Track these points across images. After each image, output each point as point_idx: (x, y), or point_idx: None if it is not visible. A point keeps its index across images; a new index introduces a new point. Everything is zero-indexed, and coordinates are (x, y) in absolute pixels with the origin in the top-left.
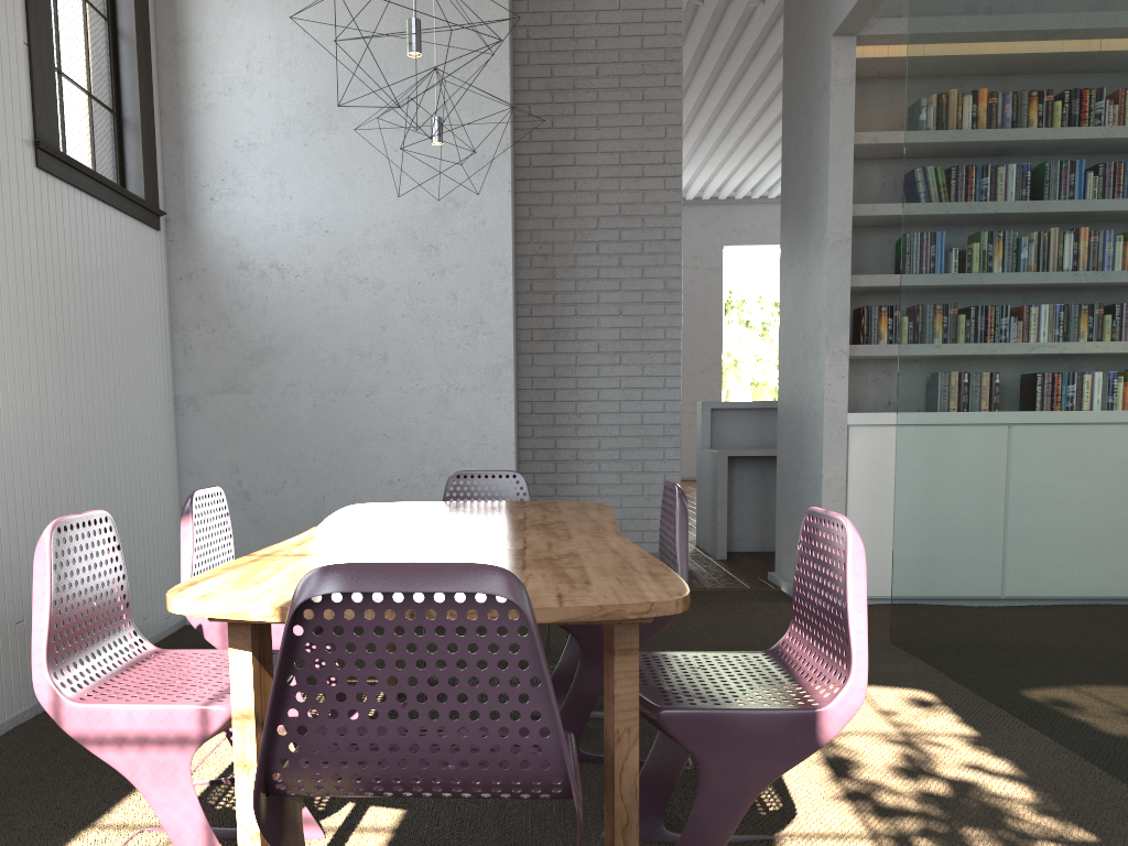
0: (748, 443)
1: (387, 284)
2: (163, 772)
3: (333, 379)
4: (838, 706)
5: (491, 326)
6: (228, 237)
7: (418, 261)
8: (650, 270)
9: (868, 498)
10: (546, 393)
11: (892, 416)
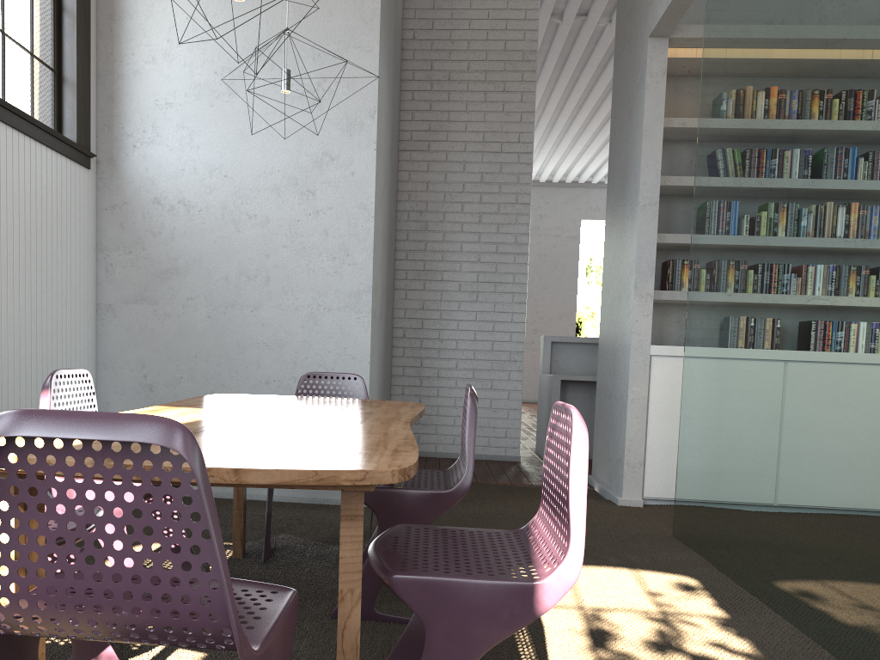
0: (581, 371)
1: (272, 221)
2: None
3: (224, 296)
4: (555, 580)
5: (355, 258)
6: (146, 177)
7: (298, 203)
8: (504, 227)
9: (665, 416)
10: (416, 322)
11: None
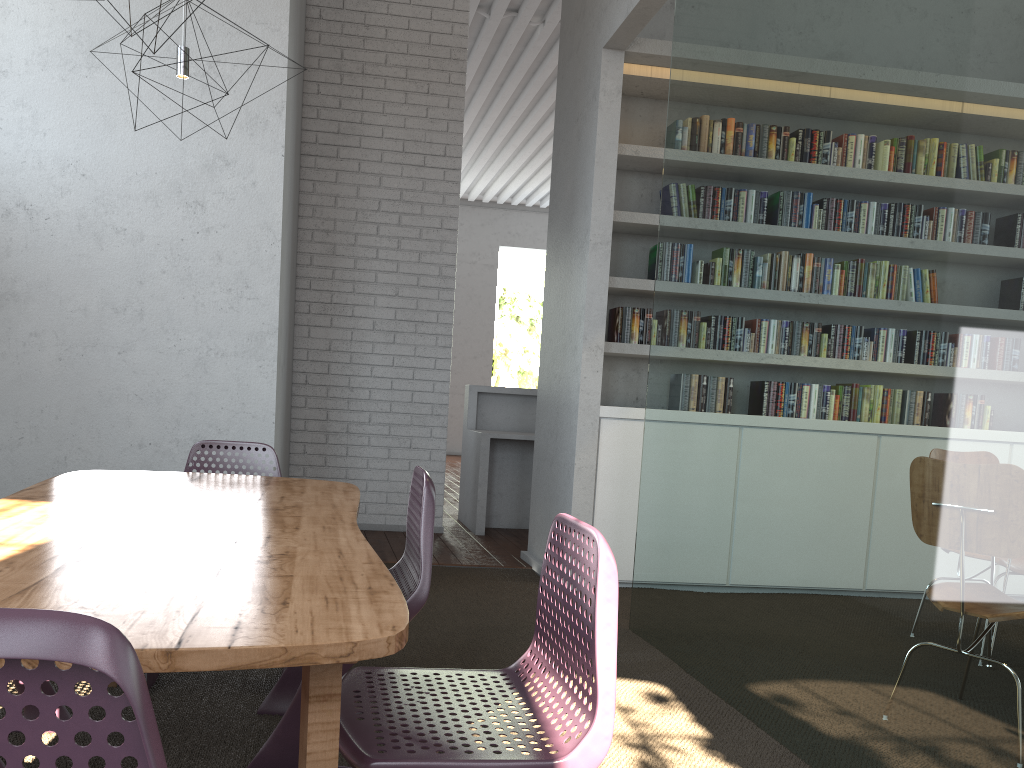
0: (510, 426)
1: (147, 238)
2: None
3: (82, 332)
4: (580, 757)
5: (257, 292)
6: None
7: (182, 217)
8: (427, 256)
9: (615, 487)
10: (321, 366)
11: (640, 412)
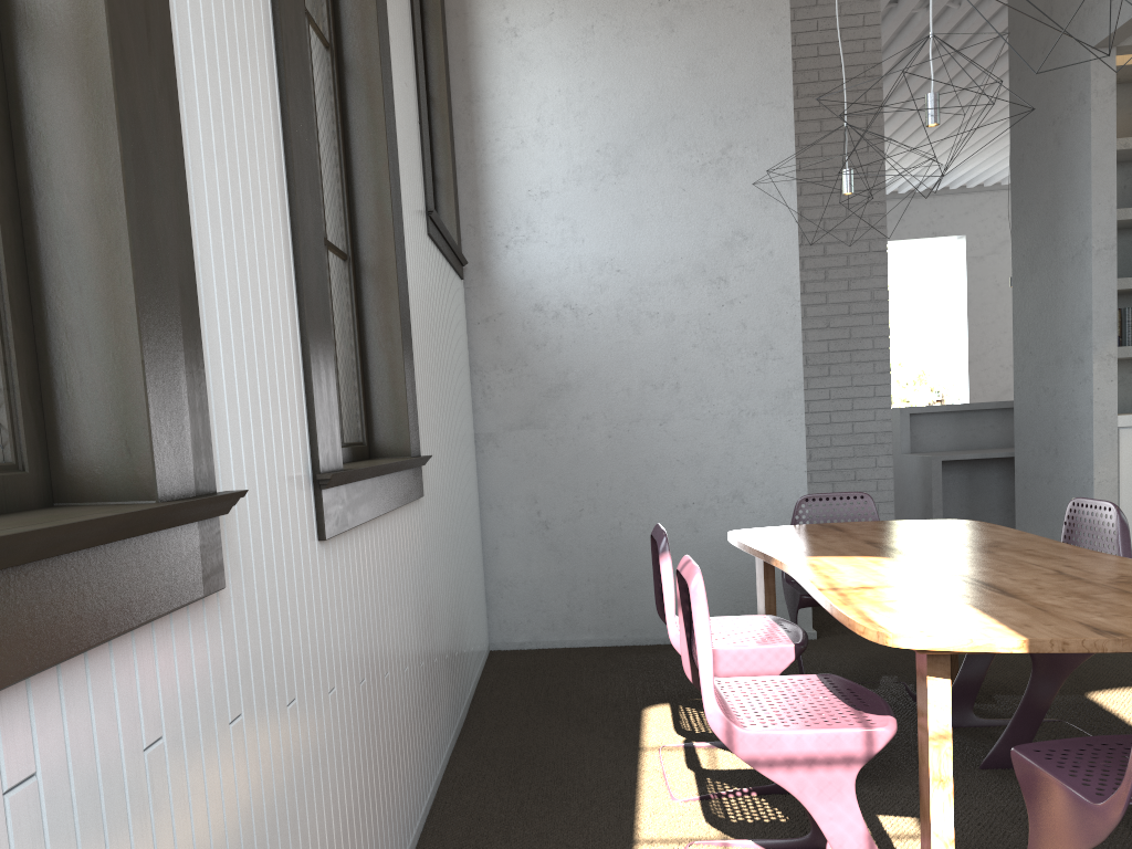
0: (946, 446)
1: (677, 317)
2: (829, 789)
3: (626, 410)
4: None
5: (781, 352)
6: (523, 281)
7: (707, 294)
8: (856, 282)
9: None
10: None
11: None
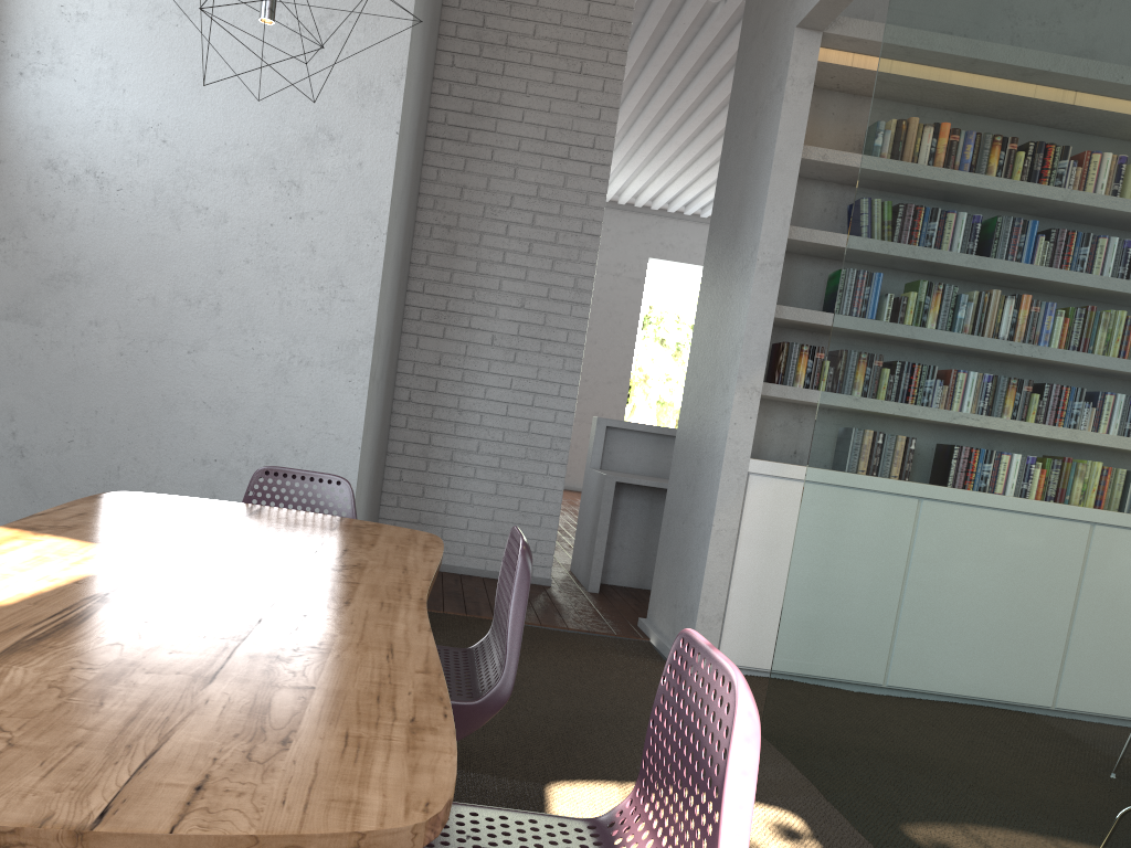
0: (640, 469)
1: (231, 220)
2: None
3: (149, 325)
4: None
5: (353, 293)
6: (37, 125)
7: (273, 198)
8: (561, 264)
9: (758, 557)
10: (428, 382)
11: (798, 470)
